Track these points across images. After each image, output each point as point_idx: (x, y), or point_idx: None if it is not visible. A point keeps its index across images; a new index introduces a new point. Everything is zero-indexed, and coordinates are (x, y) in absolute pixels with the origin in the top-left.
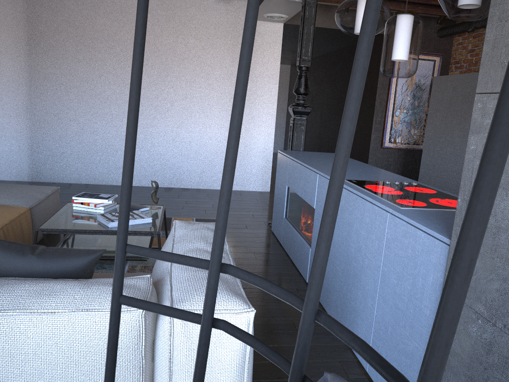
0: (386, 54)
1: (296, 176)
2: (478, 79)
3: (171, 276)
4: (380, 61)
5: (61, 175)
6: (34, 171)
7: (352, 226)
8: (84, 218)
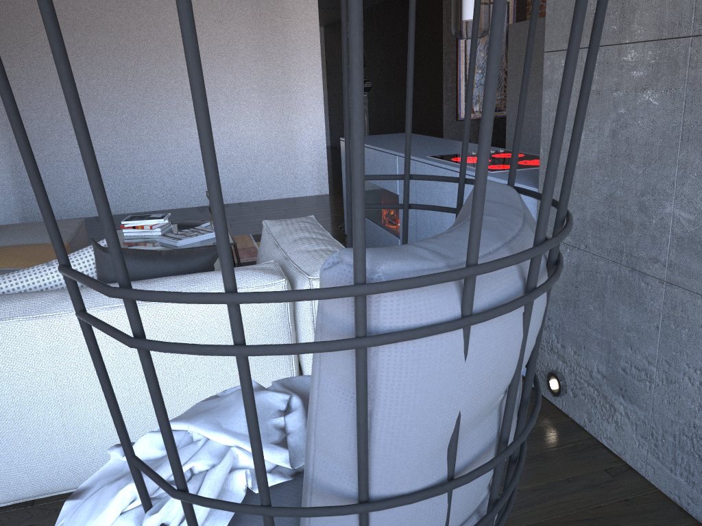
0: (456, 15)
1: (369, 164)
2: (545, 39)
3: (291, 260)
4: (442, 12)
5: (63, 209)
6: (25, 209)
7: (444, 202)
8: (143, 242)
